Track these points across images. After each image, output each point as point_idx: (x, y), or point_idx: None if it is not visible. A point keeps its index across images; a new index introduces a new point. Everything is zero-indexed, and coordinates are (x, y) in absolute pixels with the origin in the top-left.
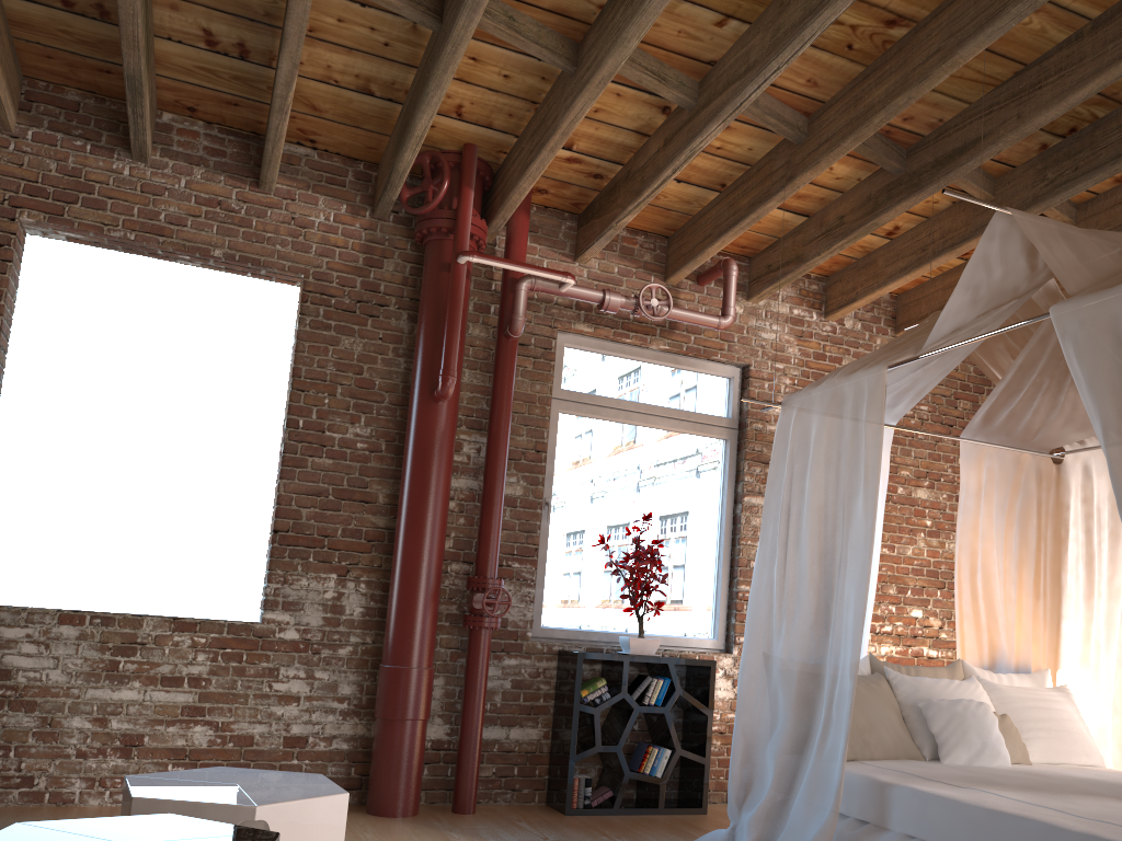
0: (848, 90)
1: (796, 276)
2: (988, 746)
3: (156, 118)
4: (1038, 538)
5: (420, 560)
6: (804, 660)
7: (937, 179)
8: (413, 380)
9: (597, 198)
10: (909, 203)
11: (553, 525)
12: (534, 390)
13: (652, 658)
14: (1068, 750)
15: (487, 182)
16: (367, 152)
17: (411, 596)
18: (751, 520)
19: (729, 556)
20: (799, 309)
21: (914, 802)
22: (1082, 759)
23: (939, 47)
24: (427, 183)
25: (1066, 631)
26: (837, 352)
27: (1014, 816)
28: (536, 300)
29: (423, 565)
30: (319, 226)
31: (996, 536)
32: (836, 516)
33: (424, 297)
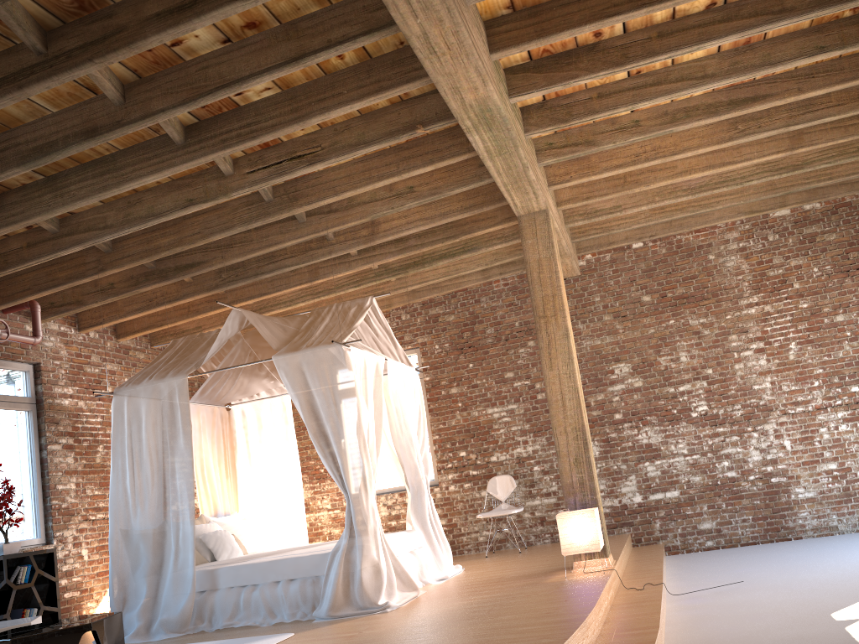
0: (141, 233)
1: (76, 311)
2: (235, 548)
3: None
4: (224, 448)
5: None
6: (155, 525)
7: (178, 276)
8: None
9: None
10: (160, 284)
11: None
12: None
13: (20, 554)
14: (258, 545)
15: None
16: None
17: None
18: (53, 460)
19: (41, 484)
20: (64, 326)
21: (231, 571)
22: (263, 547)
23: (200, 231)
24: None
25: (241, 491)
26: (88, 351)
27: (281, 559)
28: None
29: None
30: None
31: (209, 449)
32: (163, 449)
33: None
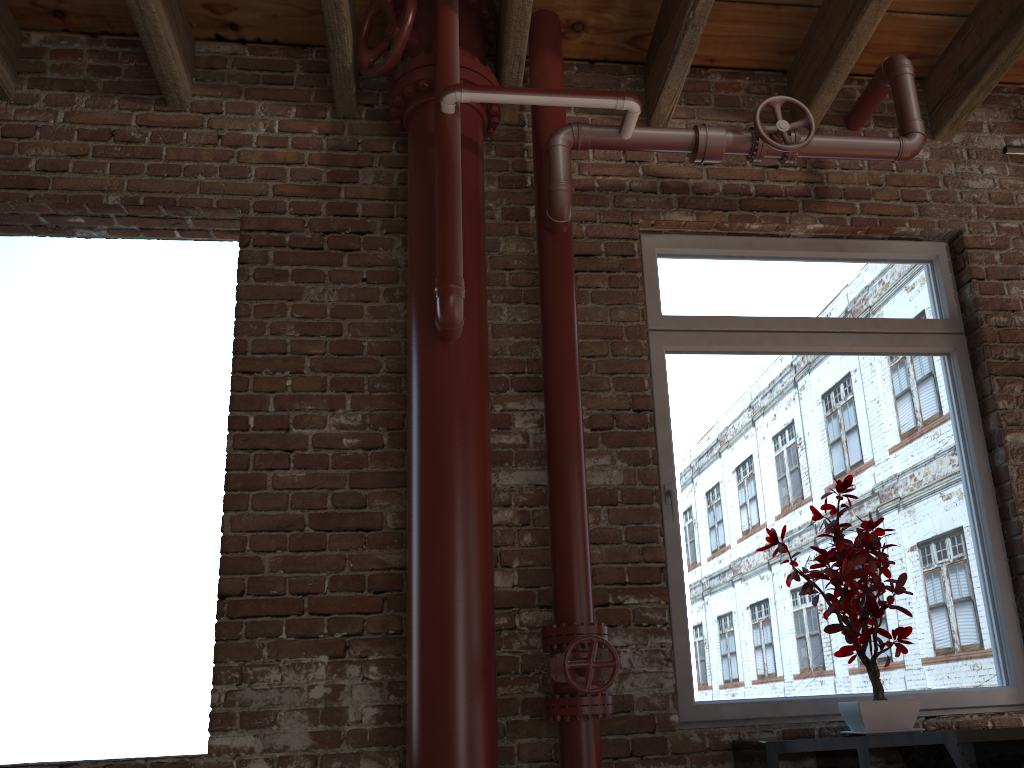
0: None
1: (1015, 51)
2: None
3: (20, 42)
4: None
5: (446, 607)
6: None
7: None
8: (408, 319)
9: (661, 10)
10: None
11: (686, 527)
12: (616, 319)
13: (911, 737)
14: None
15: (487, 22)
16: (312, 25)
17: (437, 674)
18: None
19: (1001, 539)
20: (1021, 138)
21: None
22: None
23: None
24: (391, 27)
25: None
26: None
27: None
28: (598, 190)
29: (453, 616)
30: (258, 140)
31: None
32: None
33: (410, 193)
